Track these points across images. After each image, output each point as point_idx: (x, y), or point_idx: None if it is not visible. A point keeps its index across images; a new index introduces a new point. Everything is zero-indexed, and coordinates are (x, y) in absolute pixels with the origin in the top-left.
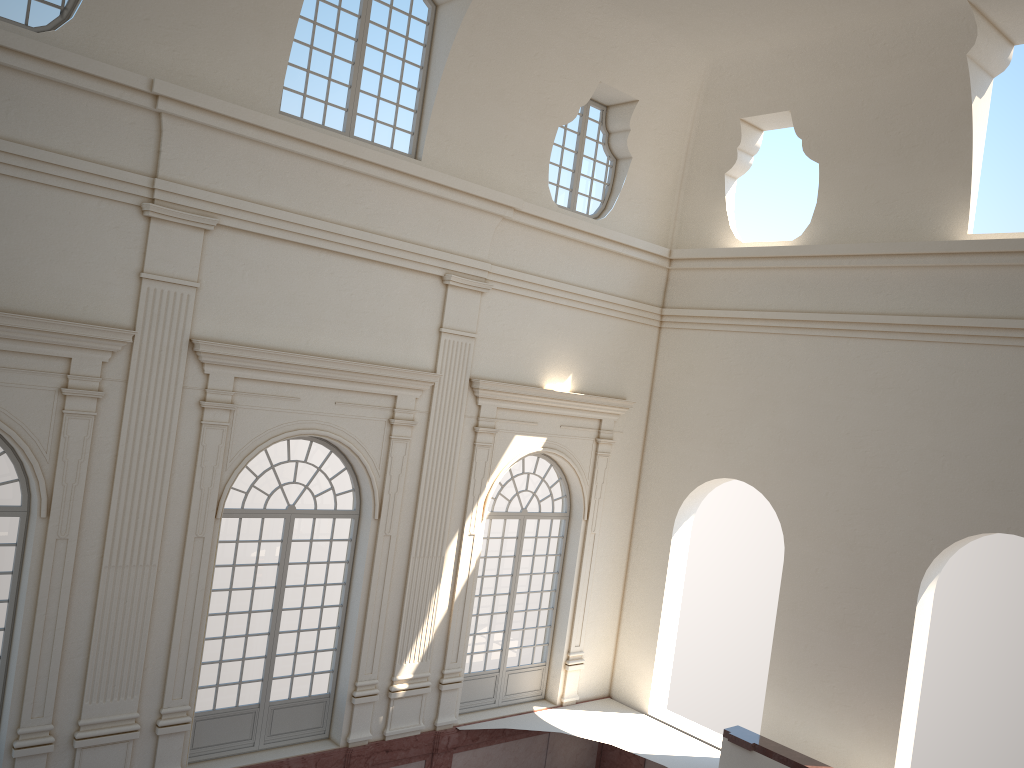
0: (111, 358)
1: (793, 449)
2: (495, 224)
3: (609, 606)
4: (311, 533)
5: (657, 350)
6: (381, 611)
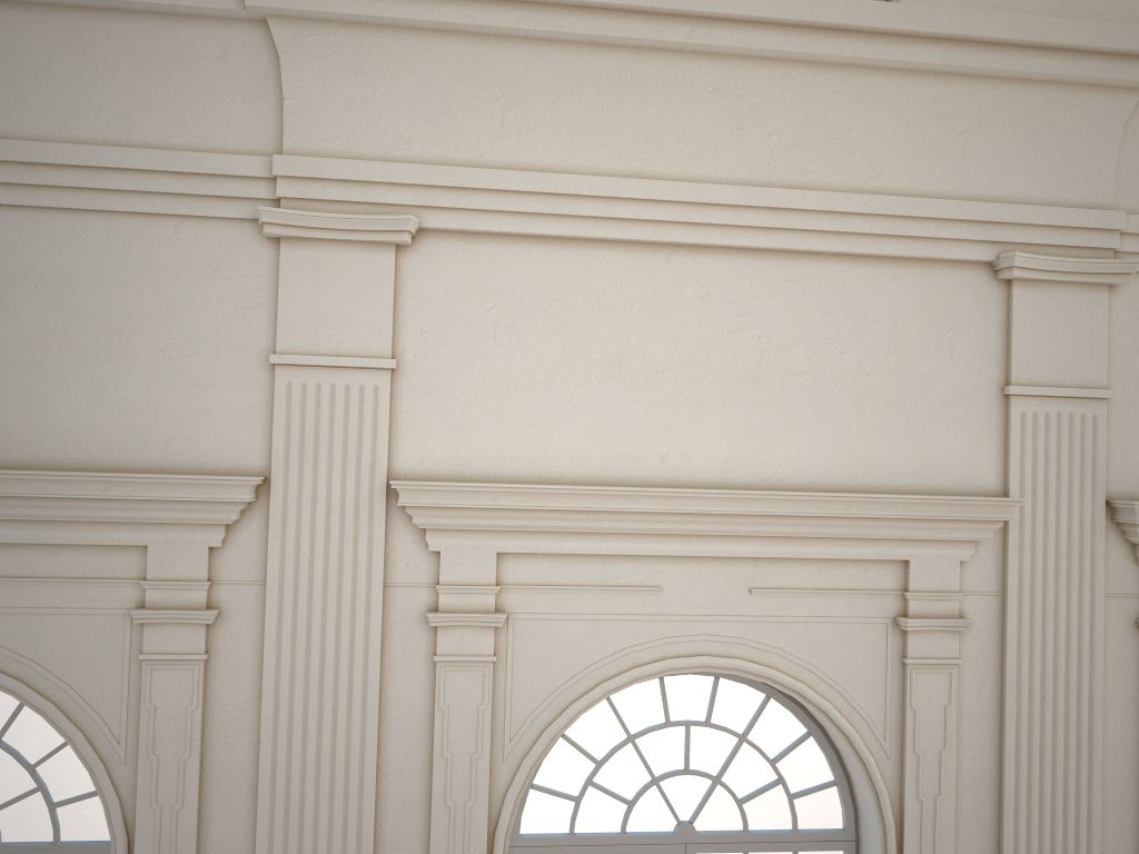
0: (230, 538)
1: None
2: (1123, 112)
3: None
4: None
5: None
6: None
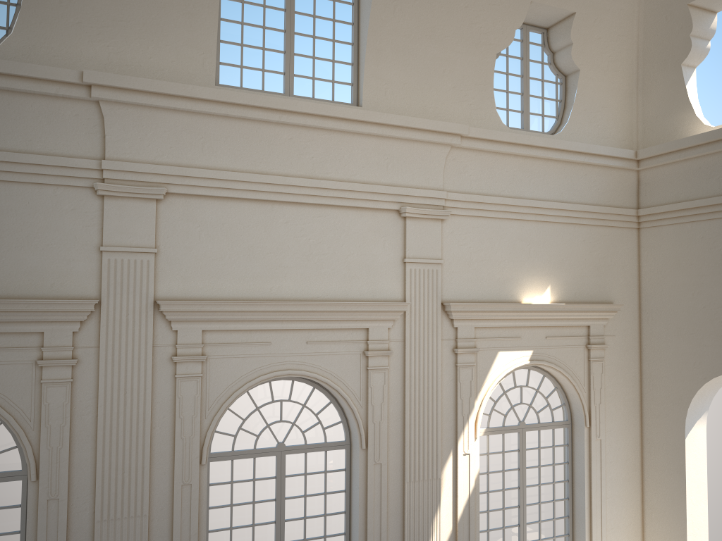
0: (82, 327)
1: None
2: (445, 153)
3: (629, 511)
4: (304, 467)
5: (639, 251)
6: (381, 538)
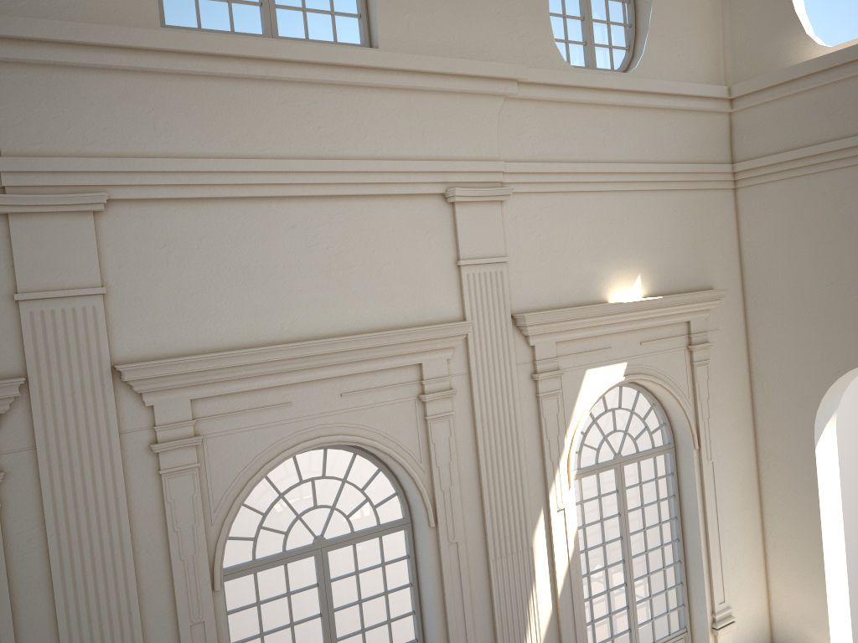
0: (3, 422)
1: None
2: (497, 108)
3: (749, 543)
4: (354, 563)
5: (737, 217)
6: (468, 639)
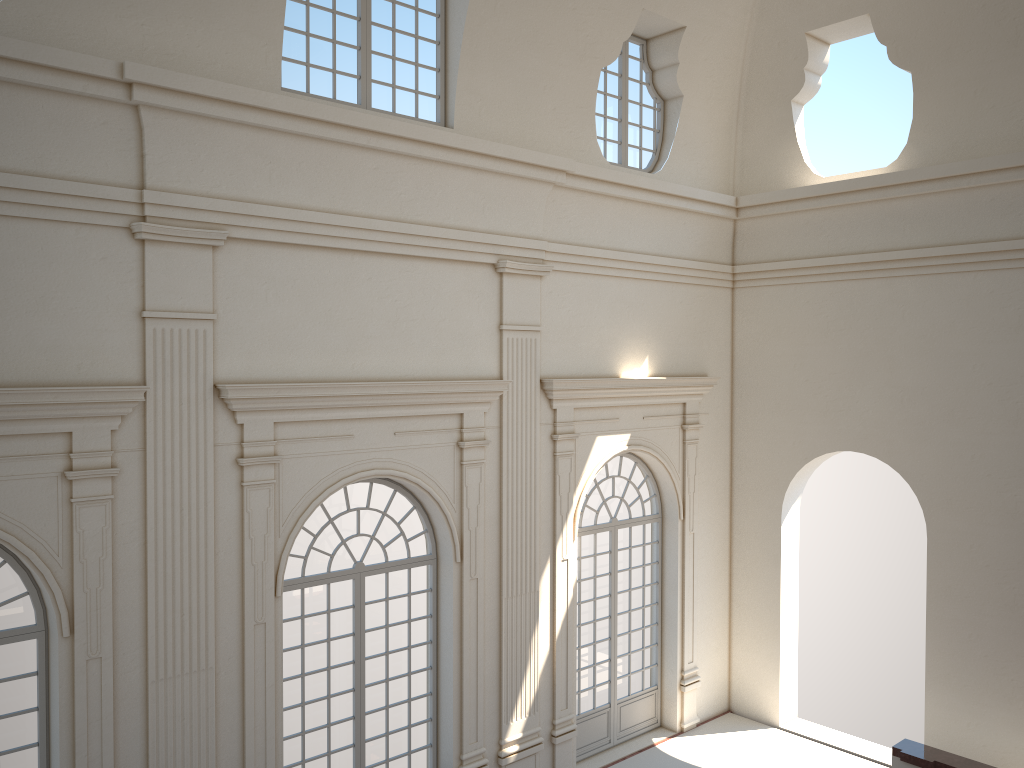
0: (121, 424)
1: (921, 409)
2: (546, 193)
3: (717, 611)
4: (385, 590)
5: (733, 314)
6: (478, 668)
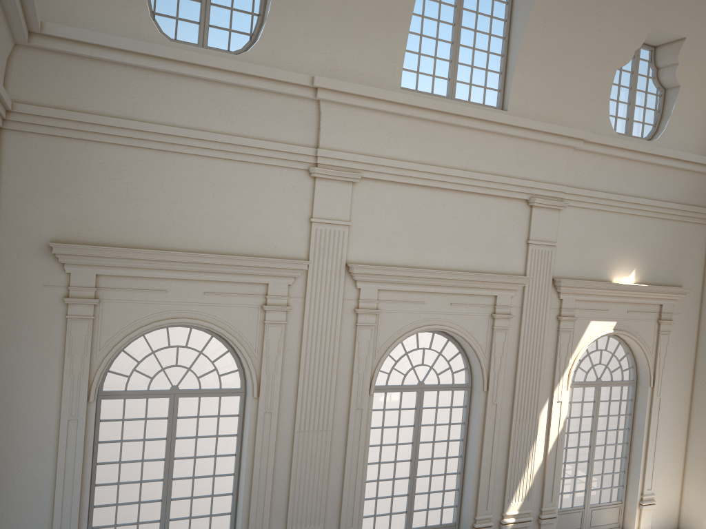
0: (294, 281)
1: None
2: (568, 154)
3: (674, 457)
4: (436, 402)
5: None
6: (492, 462)
